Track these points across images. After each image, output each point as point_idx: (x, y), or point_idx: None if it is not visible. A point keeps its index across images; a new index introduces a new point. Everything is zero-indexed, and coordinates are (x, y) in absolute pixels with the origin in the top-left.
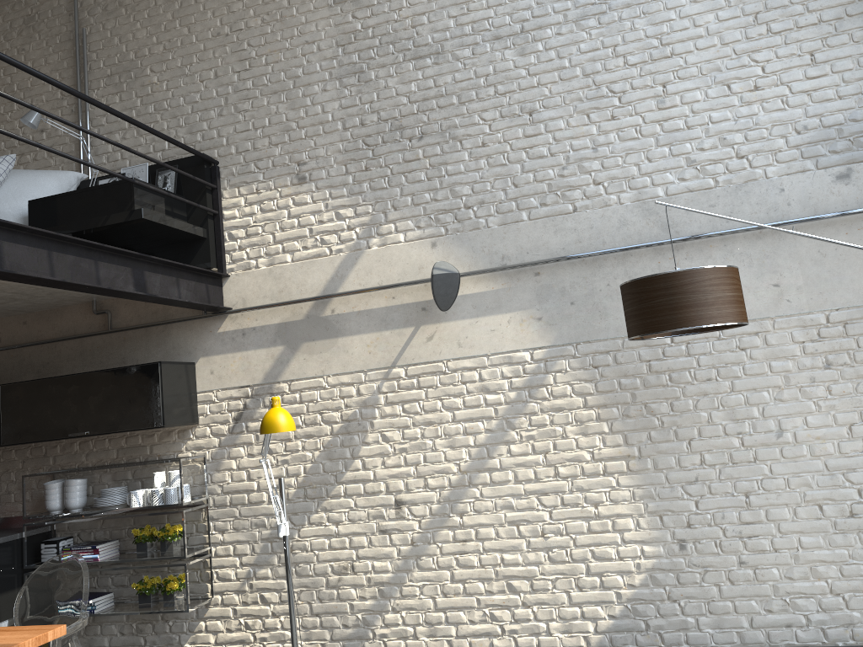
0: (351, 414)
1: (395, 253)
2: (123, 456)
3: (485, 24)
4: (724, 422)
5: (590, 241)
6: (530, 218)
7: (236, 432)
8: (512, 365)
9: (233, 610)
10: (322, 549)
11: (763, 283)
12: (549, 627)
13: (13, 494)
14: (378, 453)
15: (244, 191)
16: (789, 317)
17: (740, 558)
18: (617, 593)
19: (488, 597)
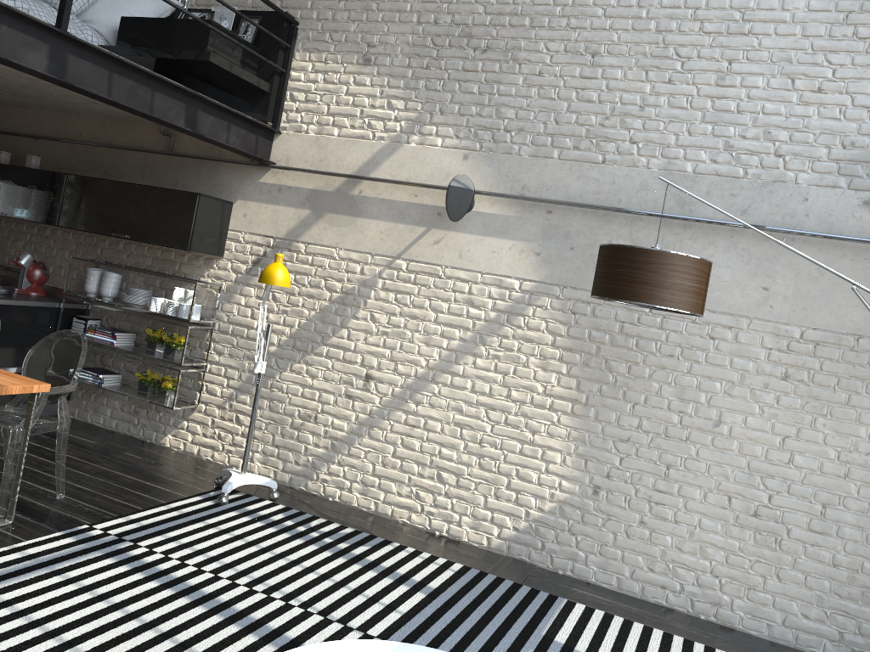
0: (350, 289)
1: (429, 155)
2: (156, 265)
3: None
4: (671, 398)
5: (607, 195)
6: (560, 158)
7: (251, 274)
8: (501, 288)
9: (211, 420)
10: (295, 395)
11: (754, 283)
12: (460, 519)
13: (64, 269)
14: (363, 329)
15: (314, 58)
16: (766, 322)
17: (642, 518)
18: (526, 511)
19: (418, 479)
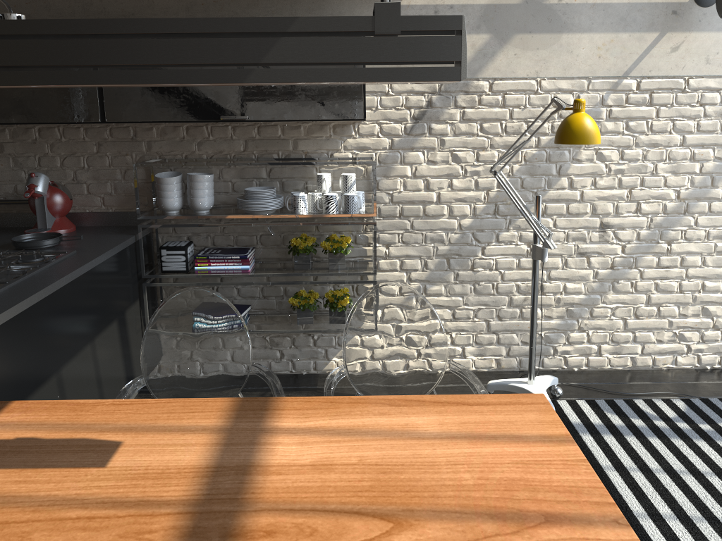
0: None
1: None
2: (254, 149)
3: None
4: None
5: None
6: None
7: (415, 134)
8: None
9: None
10: (508, 269)
11: None
12: None
13: (86, 184)
14: (590, 173)
15: None
16: None
17: None
18: None
19: (681, 320)
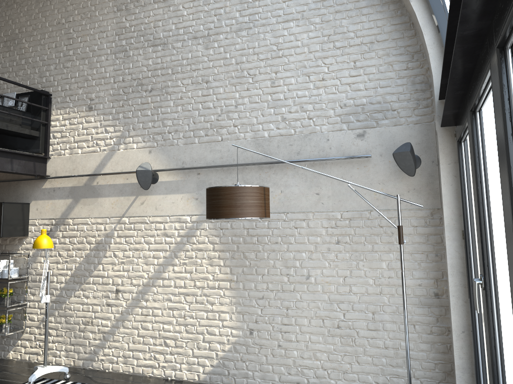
0: (100, 240)
1: (131, 154)
2: None
3: (190, 29)
4: (281, 267)
5: (227, 158)
6: (199, 142)
7: None
8: (181, 223)
9: (34, 336)
10: (79, 310)
11: (311, 192)
12: (181, 367)
13: None
14: (111, 263)
15: (62, 112)
16: (322, 212)
17: (279, 343)
18: (216, 353)
19: (154, 347)
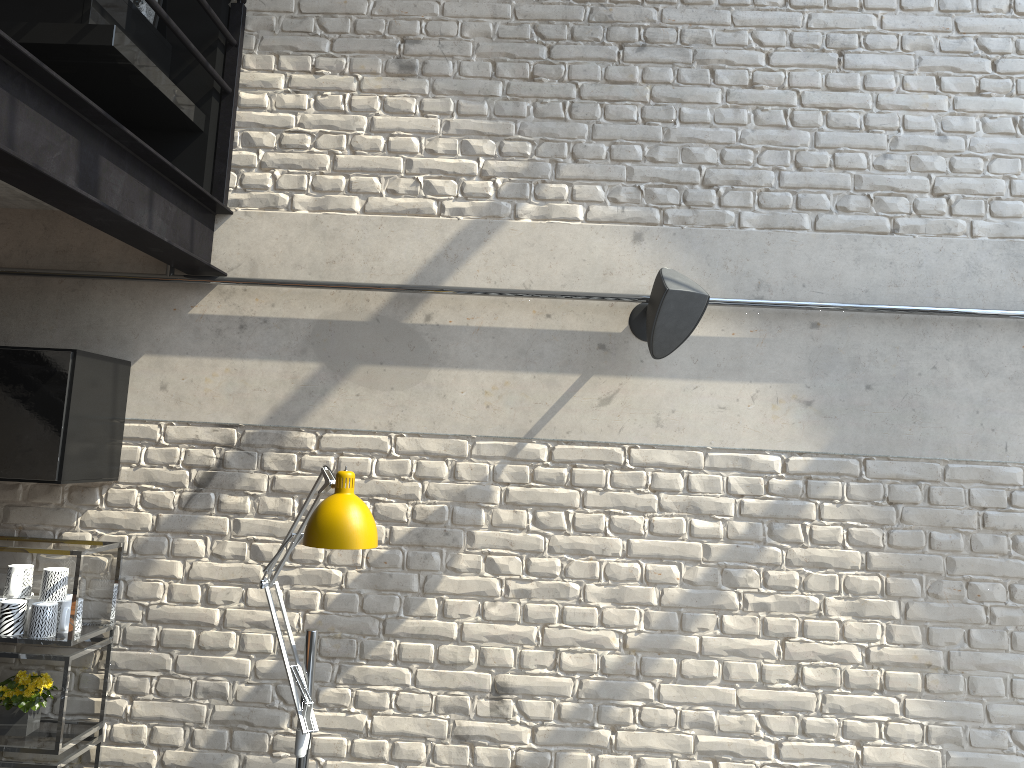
0: (432, 513)
1: (564, 237)
2: None
3: None
4: None
5: (914, 288)
6: (816, 228)
7: (194, 509)
8: (748, 474)
9: None
10: (334, 756)
11: None
12: None
13: None
14: (475, 592)
15: (289, 65)
16: None
17: None
18: None
19: None
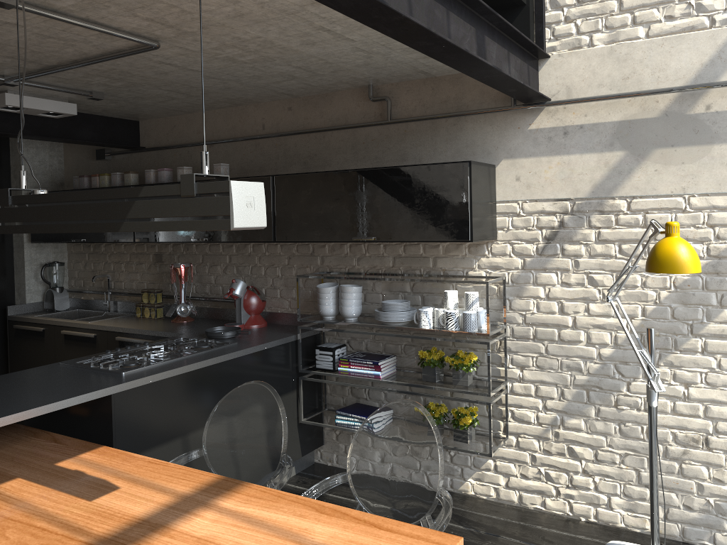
0: (724, 250)
1: None
2: (400, 265)
3: None
4: None
5: None
6: None
7: (547, 254)
8: None
9: (530, 456)
10: (661, 412)
11: None
12: None
13: (279, 289)
14: None
15: None
16: None
17: None
18: None
19: None
